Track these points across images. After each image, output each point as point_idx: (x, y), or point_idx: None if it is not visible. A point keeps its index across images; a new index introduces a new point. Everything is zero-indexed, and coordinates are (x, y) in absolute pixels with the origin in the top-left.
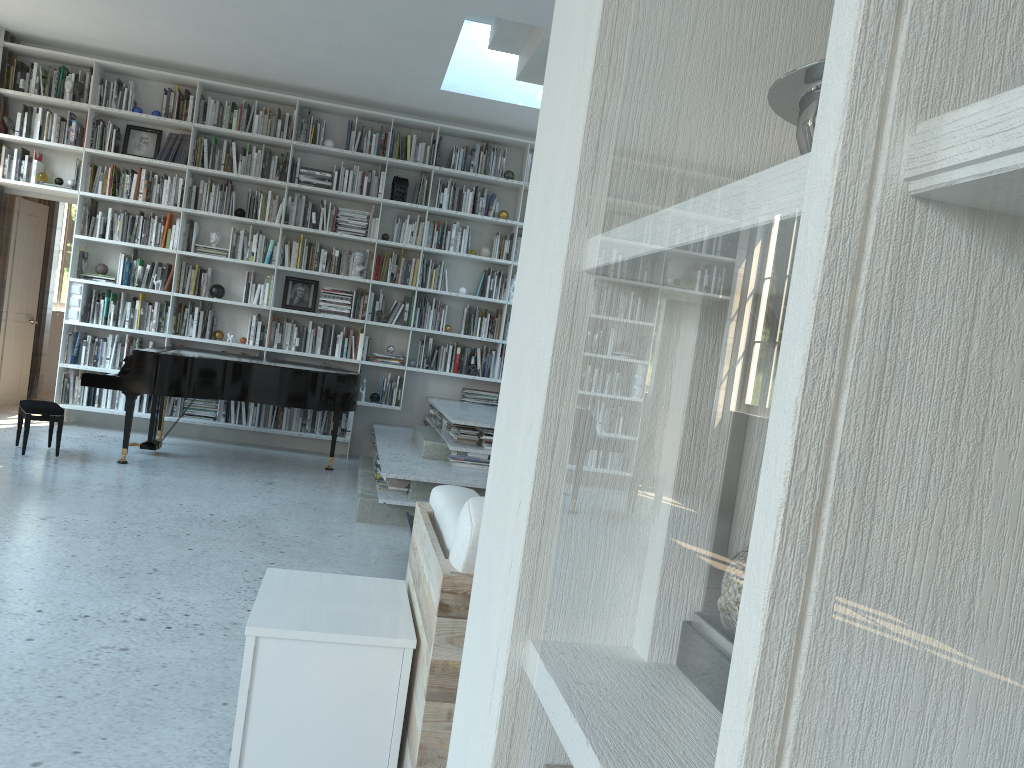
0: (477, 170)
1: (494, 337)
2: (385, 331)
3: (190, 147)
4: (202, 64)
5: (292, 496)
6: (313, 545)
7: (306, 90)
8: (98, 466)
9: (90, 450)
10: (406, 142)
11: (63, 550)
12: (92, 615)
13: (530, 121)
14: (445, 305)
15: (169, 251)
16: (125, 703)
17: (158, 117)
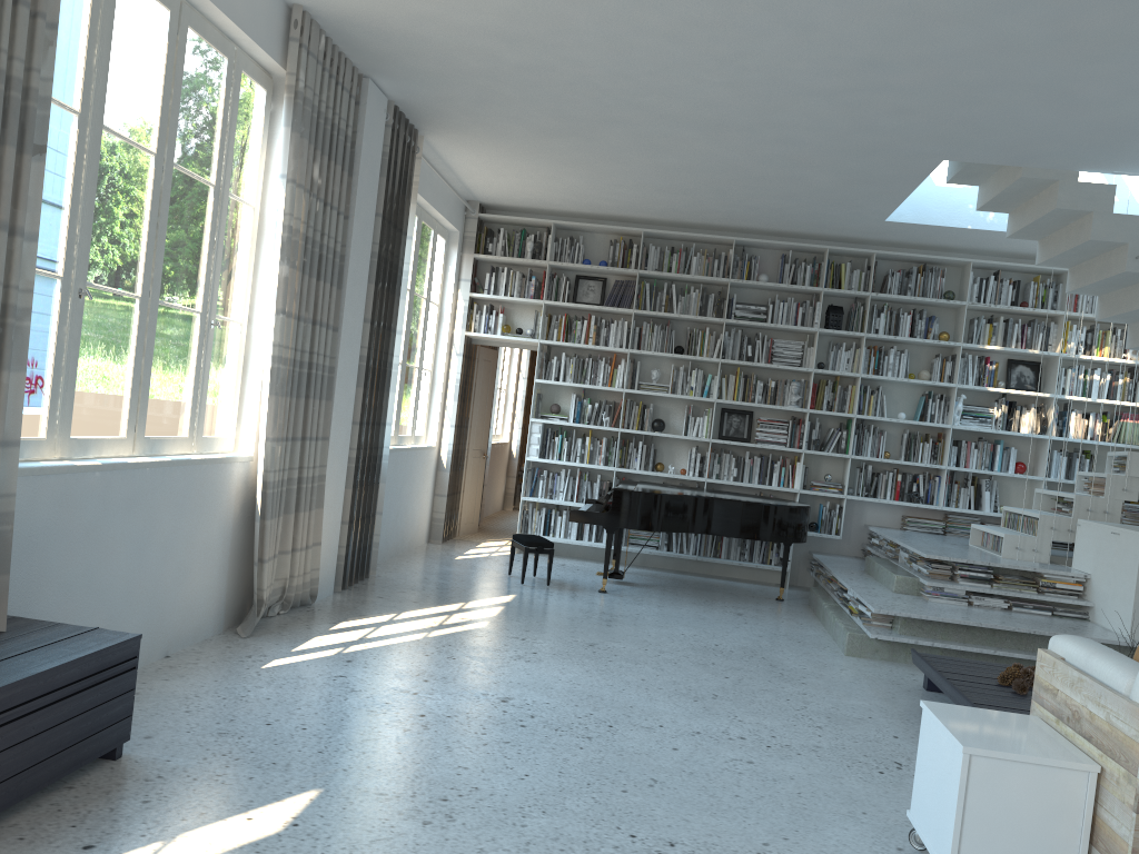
0: (914, 292)
1: (937, 463)
2: (820, 459)
3: (635, 292)
4: (647, 215)
5: (768, 628)
6: (825, 677)
7: (740, 229)
8: (586, 595)
9: (566, 579)
10: (838, 270)
11: (630, 674)
12: (702, 732)
13: (974, 240)
14: (883, 431)
15: (617, 390)
16: (788, 805)
17: (607, 267)
